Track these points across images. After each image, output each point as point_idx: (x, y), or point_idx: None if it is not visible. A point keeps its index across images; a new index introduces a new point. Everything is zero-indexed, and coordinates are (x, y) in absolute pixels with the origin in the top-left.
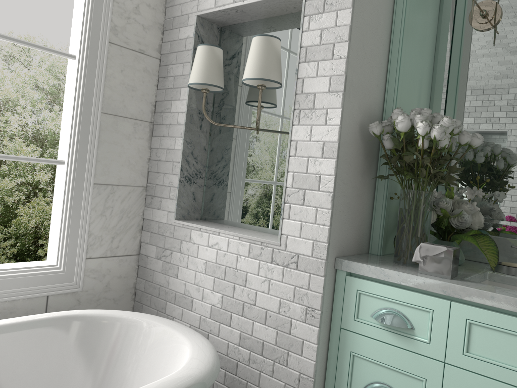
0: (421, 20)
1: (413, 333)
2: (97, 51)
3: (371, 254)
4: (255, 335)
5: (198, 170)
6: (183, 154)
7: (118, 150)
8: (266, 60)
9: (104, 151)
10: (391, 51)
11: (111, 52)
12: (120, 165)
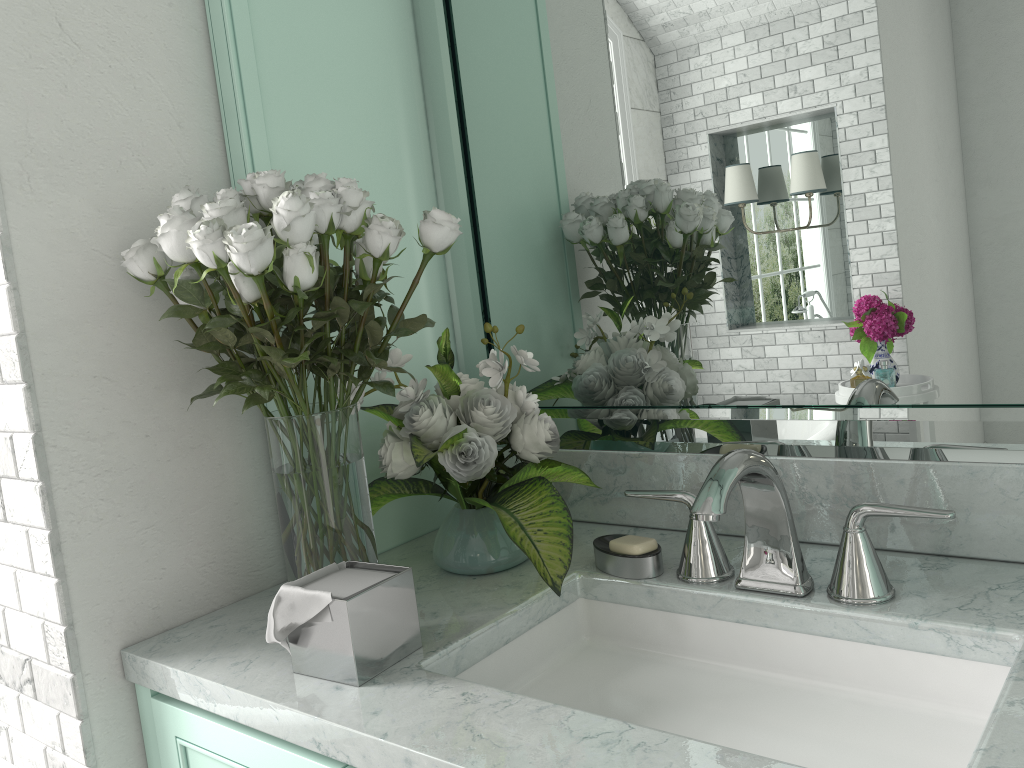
0: None
1: None
2: None
3: None
4: None
5: None
6: None
7: None
8: None
9: None
10: (209, 15)
11: None
12: None
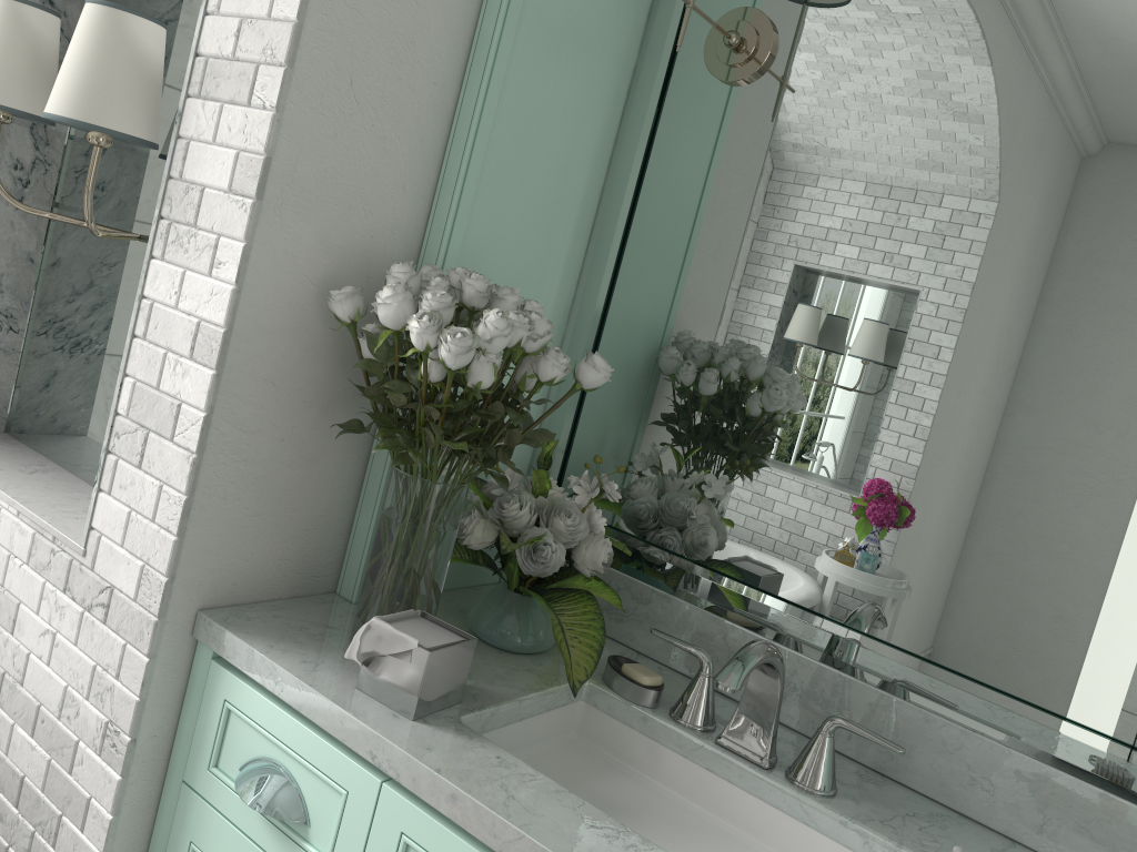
0: (574, 30)
1: (307, 835)
2: None
3: (336, 599)
4: (12, 756)
5: (5, 310)
6: None
7: None
8: (101, 73)
9: None
10: (461, 101)
11: None
12: None
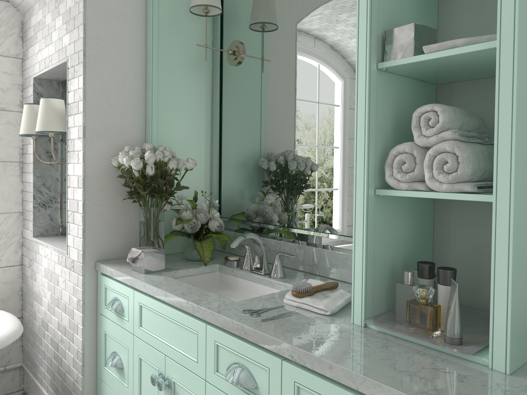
0: (181, 64)
1: (124, 315)
2: None
3: None
4: (62, 321)
5: (52, 196)
6: (34, 186)
7: None
8: (46, 116)
9: None
10: (146, 95)
11: None
12: None
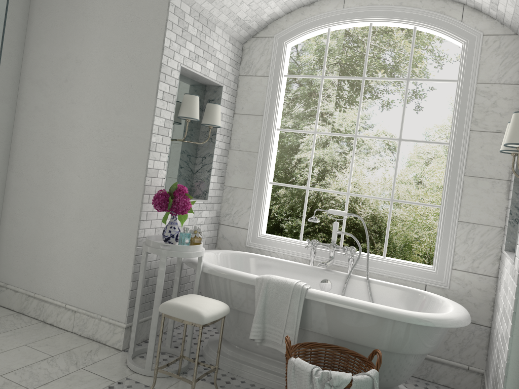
0: None
1: None
2: (461, 137)
3: None
4: (503, 331)
5: None
6: (511, 202)
7: (478, 200)
8: (513, 130)
9: (466, 200)
10: None
11: (472, 136)
12: (480, 210)
